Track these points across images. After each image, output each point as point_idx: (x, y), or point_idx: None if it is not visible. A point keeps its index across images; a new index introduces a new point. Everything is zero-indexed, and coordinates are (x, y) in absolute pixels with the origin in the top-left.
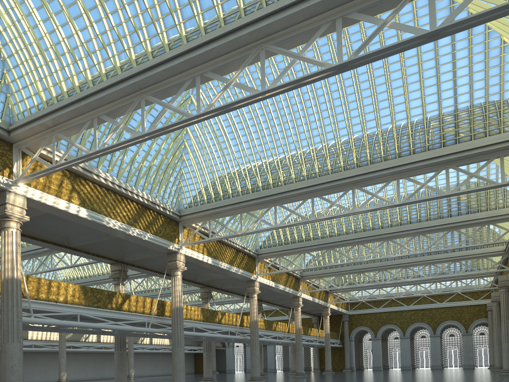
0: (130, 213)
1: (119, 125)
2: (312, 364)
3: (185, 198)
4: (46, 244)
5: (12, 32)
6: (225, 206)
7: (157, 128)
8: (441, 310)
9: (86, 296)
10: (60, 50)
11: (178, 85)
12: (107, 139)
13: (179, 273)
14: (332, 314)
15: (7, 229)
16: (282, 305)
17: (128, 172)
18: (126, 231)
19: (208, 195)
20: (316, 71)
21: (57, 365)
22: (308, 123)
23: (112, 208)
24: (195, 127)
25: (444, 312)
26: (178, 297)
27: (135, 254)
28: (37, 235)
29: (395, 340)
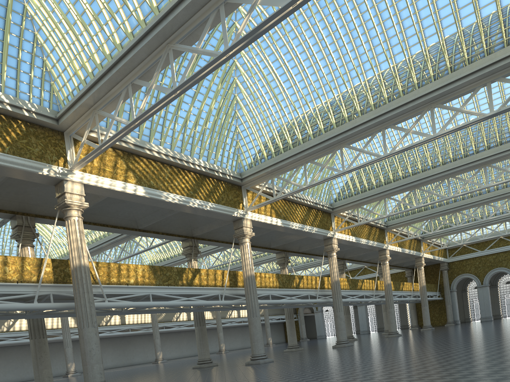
0: (189, 184)
1: (151, 86)
2: (409, 322)
3: (244, 159)
4: (117, 230)
5: (42, 13)
6: (286, 159)
7: (187, 79)
8: None
9: (155, 275)
10: (87, 19)
11: (203, 24)
12: (142, 104)
13: (247, 240)
14: (428, 264)
15: (69, 218)
16: (368, 261)
17: (182, 141)
18: (186, 204)
19: (268, 151)
20: None
21: (154, 346)
22: (369, 40)
23: (169, 181)
24: (244, 77)
25: None
26: (249, 265)
27: (203, 227)
28: (107, 221)
29: (508, 285)
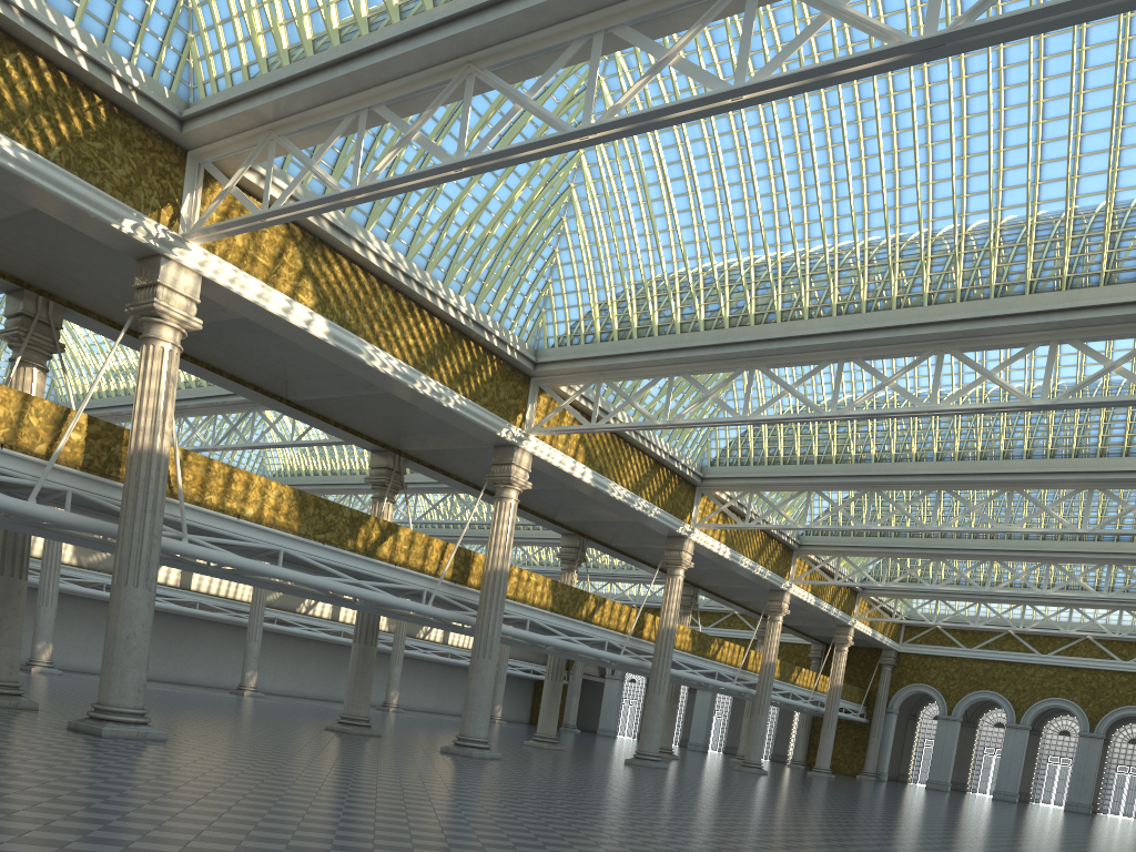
0: (425, 341)
1: (411, 134)
2: (791, 751)
3: (553, 323)
4: (239, 388)
5: None
6: (638, 354)
7: (490, 151)
8: (1122, 677)
9: (303, 513)
10: None
11: (553, 52)
12: (382, 163)
13: (513, 494)
14: (859, 645)
15: (153, 342)
16: (745, 605)
17: (434, 247)
18: (407, 382)
19: (605, 324)
20: (868, 52)
21: (242, 655)
22: (864, 177)
23: (384, 324)
24: (598, 156)
25: (1127, 684)
26: (502, 547)
27: (426, 437)
28: (223, 363)
29: (996, 730)
